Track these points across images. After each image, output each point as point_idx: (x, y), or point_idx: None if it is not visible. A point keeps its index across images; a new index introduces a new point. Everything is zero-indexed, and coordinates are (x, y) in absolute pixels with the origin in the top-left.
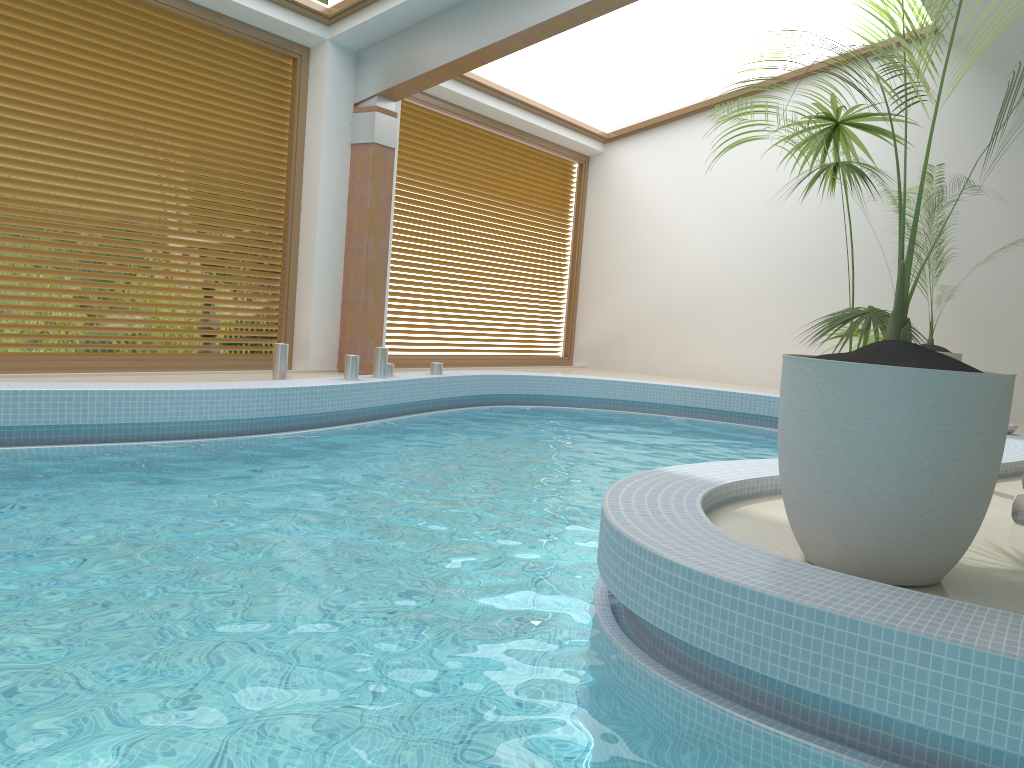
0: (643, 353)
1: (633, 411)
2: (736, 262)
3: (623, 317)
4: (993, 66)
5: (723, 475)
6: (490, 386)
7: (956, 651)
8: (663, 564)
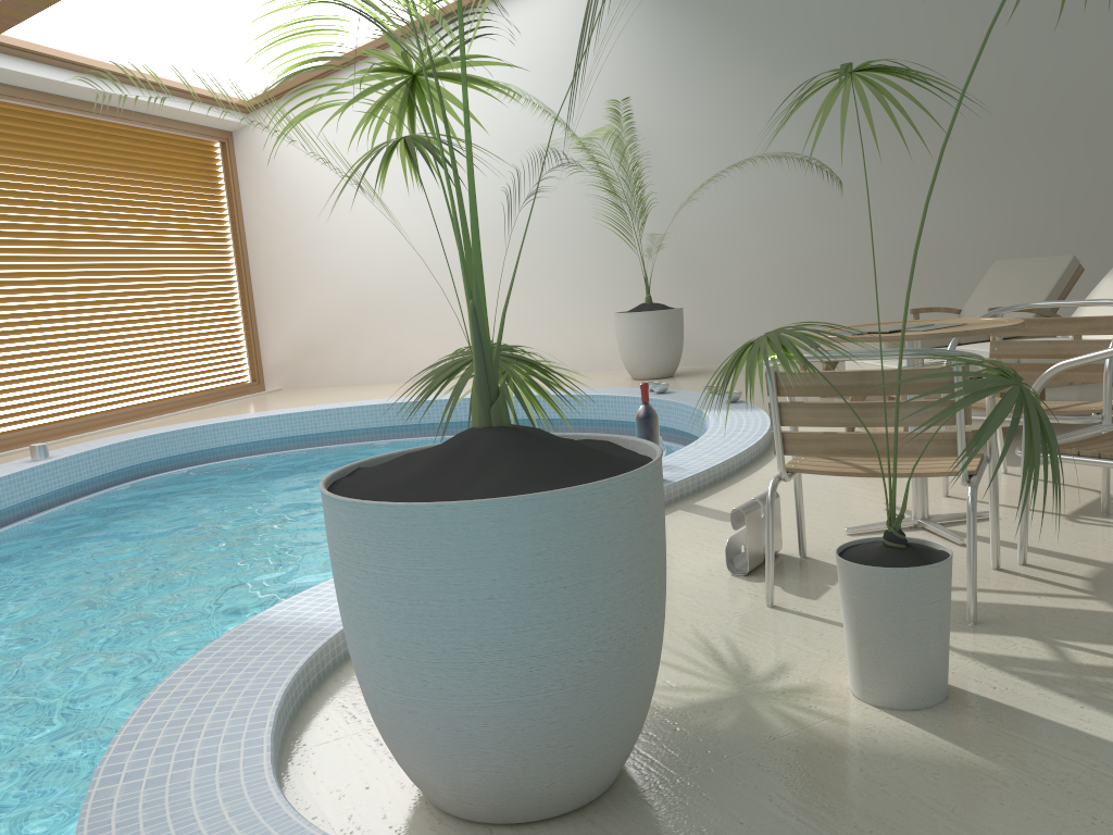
0: (346, 361)
1: (332, 444)
2: (431, 238)
3: (314, 322)
4: None
5: None
6: (131, 455)
7: None
8: None
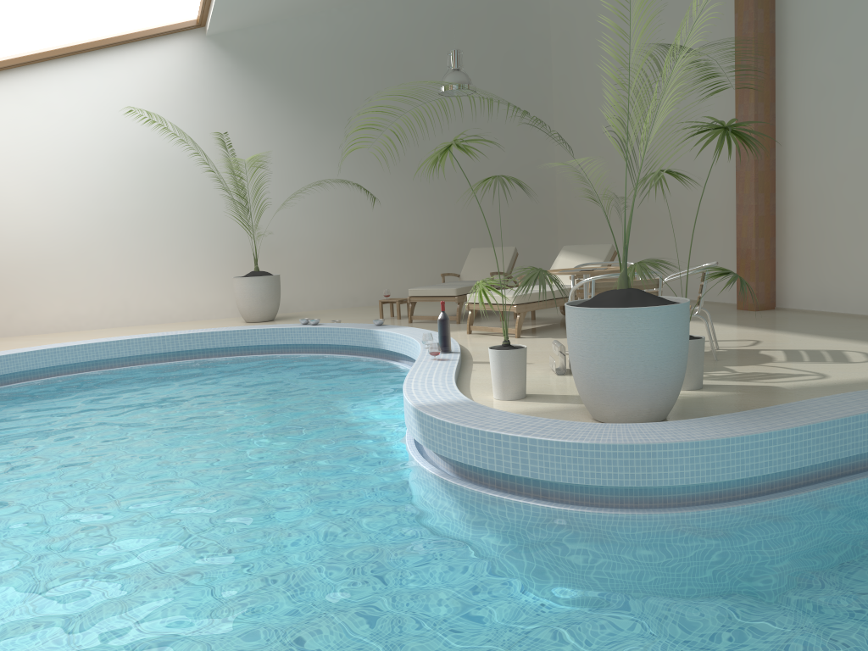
0: None
1: (46, 377)
2: (58, 219)
3: None
4: (244, 59)
5: (447, 396)
6: None
7: (793, 430)
8: (641, 448)
